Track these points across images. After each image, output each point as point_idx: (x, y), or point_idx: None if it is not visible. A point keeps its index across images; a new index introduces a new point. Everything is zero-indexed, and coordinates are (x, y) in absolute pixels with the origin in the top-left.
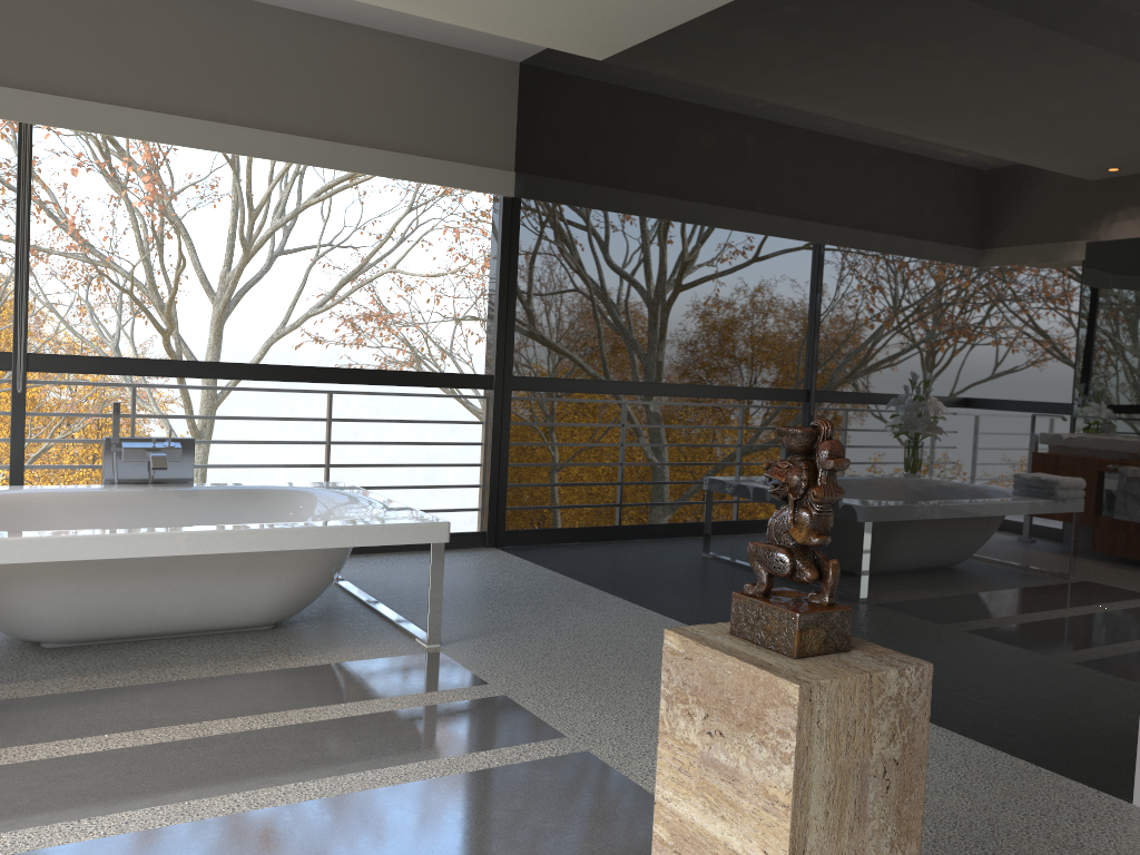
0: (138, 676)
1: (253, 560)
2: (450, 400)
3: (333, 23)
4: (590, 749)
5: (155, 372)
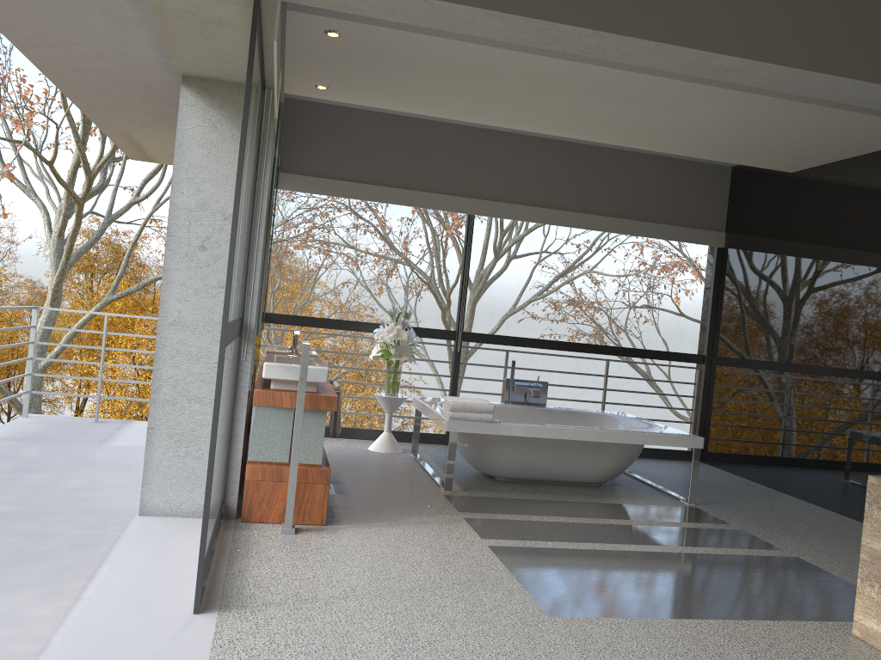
0: (550, 497)
1: (599, 447)
2: (661, 367)
3: (625, 152)
4: (798, 556)
5: (520, 344)
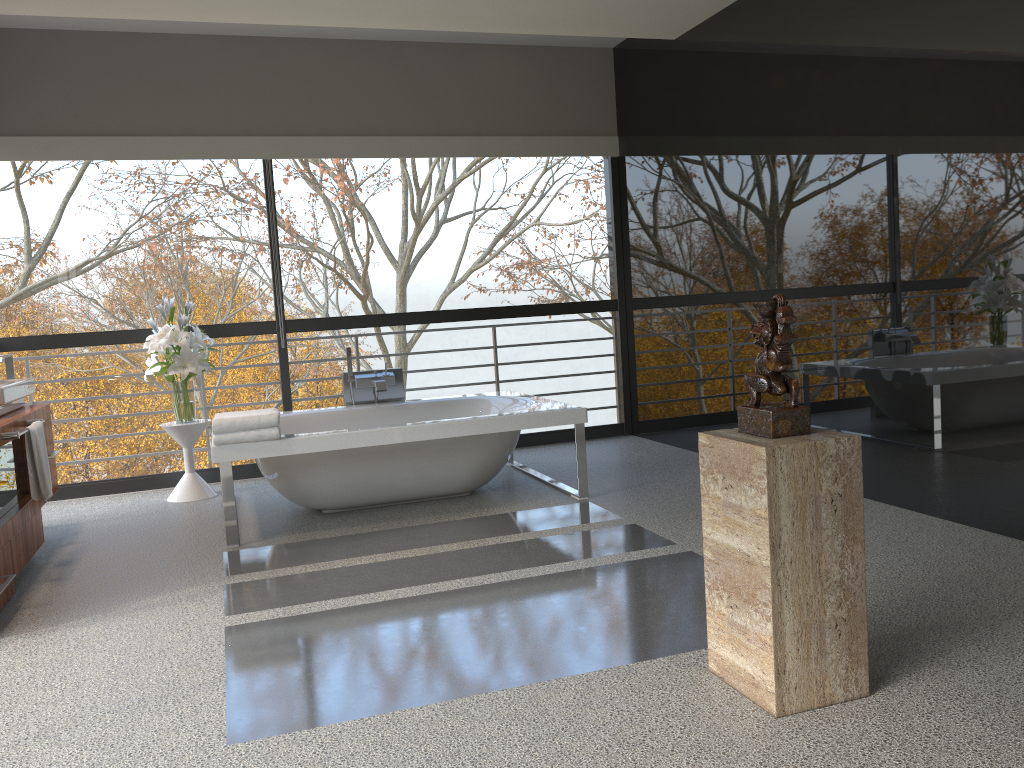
0: (387, 525)
1: (452, 445)
2: (588, 324)
3: (467, 46)
4: (693, 550)
5: (369, 324)
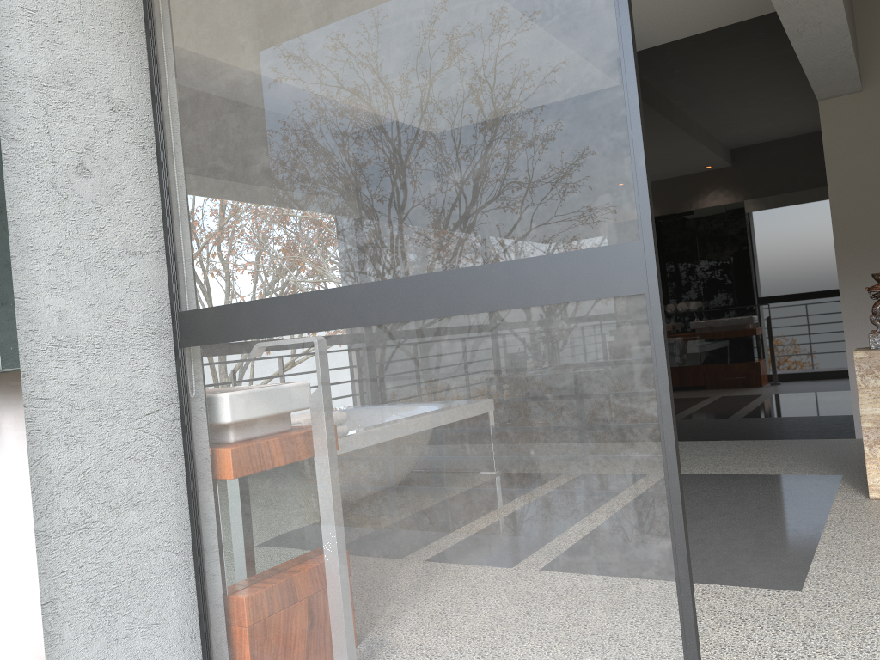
0: None
1: None
2: None
3: None
4: None
5: None
